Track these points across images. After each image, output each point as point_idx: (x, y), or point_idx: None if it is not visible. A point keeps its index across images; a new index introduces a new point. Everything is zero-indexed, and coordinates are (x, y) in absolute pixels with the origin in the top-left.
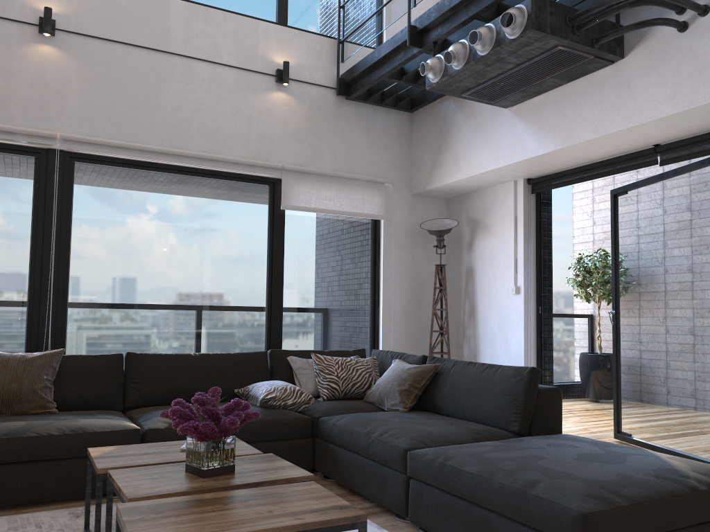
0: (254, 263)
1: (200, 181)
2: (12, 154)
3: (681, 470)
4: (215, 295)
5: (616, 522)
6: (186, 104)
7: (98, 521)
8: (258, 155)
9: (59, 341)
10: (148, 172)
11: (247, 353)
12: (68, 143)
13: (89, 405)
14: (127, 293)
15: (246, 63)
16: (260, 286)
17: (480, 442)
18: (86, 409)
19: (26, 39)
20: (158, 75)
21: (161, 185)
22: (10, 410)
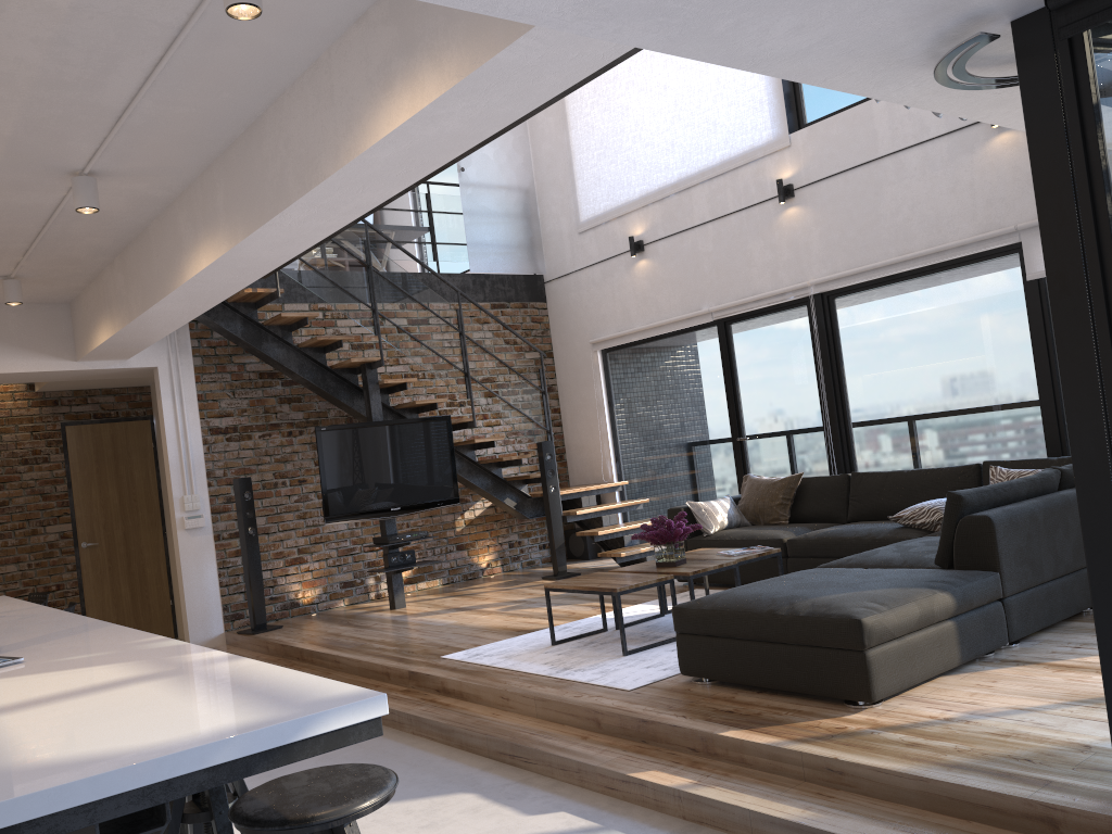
0: (1016, 353)
1: (939, 277)
2: (793, 308)
3: (808, 599)
4: (976, 399)
5: (689, 618)
6: (903, 203)
7: (661, 589)
8: (988, 224)
9: (847, 461)
10: (890, 285)
11: (955, 467)
12: (818, 286)
13: (821, 519)
14: (894, 410)
15: (956, 122)
16: (1027, 379)
17: (857, 568)
18: (821, 522)
19: (778, 211)
20: (874, 187)
21: (904, 294)
22: (761, 521)
